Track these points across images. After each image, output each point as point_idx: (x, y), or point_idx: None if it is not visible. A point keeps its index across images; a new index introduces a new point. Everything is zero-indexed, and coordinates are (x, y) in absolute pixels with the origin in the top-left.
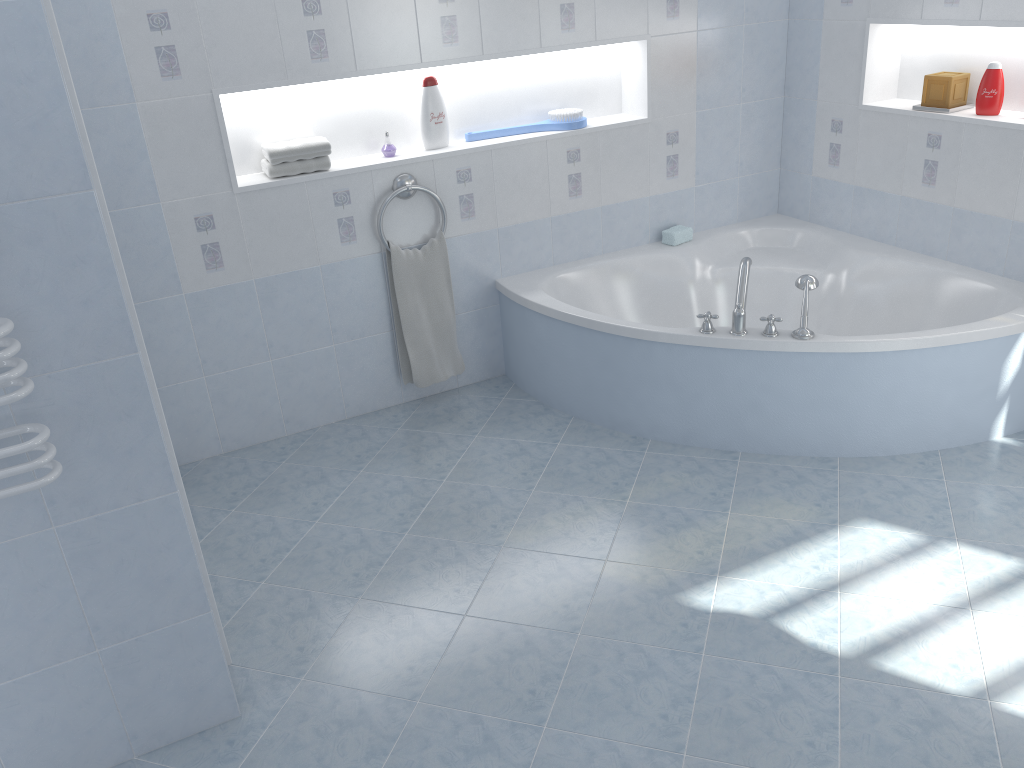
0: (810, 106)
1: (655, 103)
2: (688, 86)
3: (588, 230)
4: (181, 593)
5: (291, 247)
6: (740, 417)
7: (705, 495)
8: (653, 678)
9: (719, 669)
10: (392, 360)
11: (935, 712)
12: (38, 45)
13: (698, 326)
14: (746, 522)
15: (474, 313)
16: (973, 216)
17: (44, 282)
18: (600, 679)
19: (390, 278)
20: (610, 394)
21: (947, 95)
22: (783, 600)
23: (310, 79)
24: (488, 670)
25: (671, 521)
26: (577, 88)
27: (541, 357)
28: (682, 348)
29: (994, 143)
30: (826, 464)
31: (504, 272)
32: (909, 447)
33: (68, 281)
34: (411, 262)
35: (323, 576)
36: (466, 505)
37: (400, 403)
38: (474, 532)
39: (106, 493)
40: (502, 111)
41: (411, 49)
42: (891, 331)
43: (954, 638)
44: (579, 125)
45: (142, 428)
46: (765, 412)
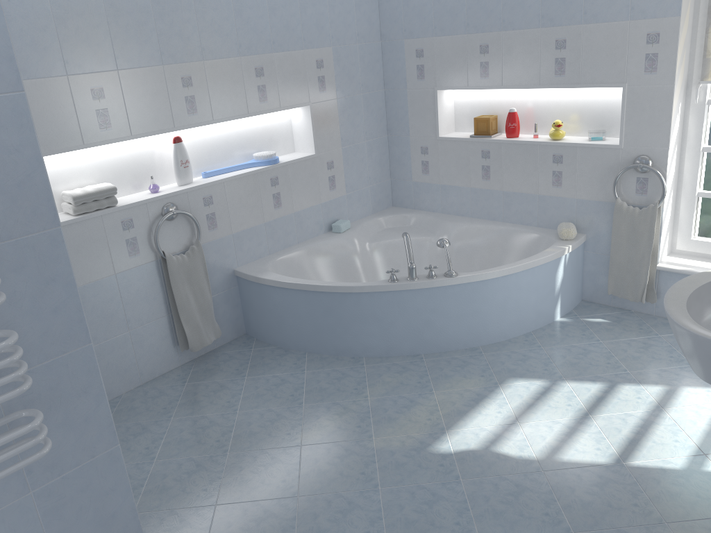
0: (405, 140)
1: (318, 144)
2: (335, 132)
3: (288, 229)
4: (122, 524)
5: (94, 263)
6: (420, 331)
7: (415, 384)
8: (439, 502)
9: (475, 486)
10: (170, 335)
11: (601, 477)
12: (23, 125)
13: (366, 281)
14: (447, 395)
15: (222, 294)
16: (515, 194)
17: (26, 299)
18: (407, 512)
19: (166, 277)
20: (333, 332)
21: (488, 128)
22: (490, 435)
23: (100, 143)
24: (332, 527)
25: (402, 404)
26: (267, 138)
27: (278, 316)
28: (380, 294)
29: (521, 152)
30: (475, 351)
31: (239, 263)
32: (516, 332)
33: (43, 296)
34: (180, 263)
35: (180, 497)
36: (262, 424)
37: (178, 366)
38: (277, 440)
39: (69, 456)
40: (223, 156)
41: (167, 118)
42: (481, 267)
43: (590, 433)
44: (276, 161)
45: (94, 400)
46: (435, 326)
